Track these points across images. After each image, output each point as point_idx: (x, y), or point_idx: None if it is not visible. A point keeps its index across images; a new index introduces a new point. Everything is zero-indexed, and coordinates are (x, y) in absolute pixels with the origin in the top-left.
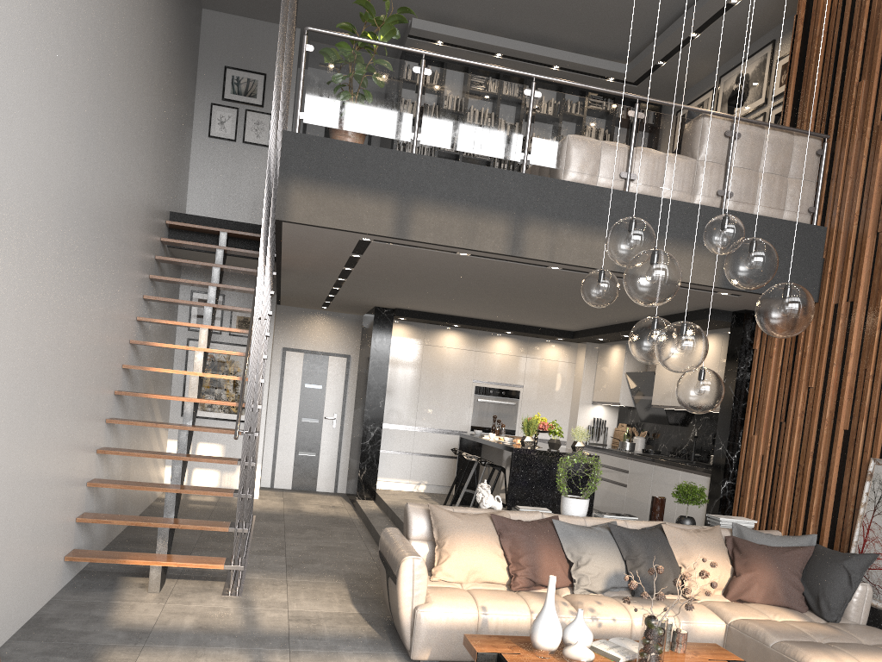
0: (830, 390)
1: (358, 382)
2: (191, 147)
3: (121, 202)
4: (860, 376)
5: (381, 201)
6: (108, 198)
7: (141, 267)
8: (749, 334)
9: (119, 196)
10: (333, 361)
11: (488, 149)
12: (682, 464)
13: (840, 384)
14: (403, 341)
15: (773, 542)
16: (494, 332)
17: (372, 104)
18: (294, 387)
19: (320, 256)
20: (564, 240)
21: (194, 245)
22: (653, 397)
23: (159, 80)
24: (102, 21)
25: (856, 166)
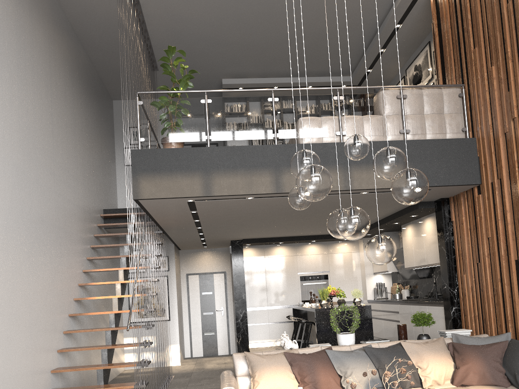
0: (500, 236)
1: (232, 286)
2: (116, 173)
3: (58, 207)
4: (516, 223)
5: (193, 177)
6: (46, 206)
7: (82, 242)
8: (447, 212)
9: (55, 204)
10: (216, 276)
11: (252, 135)
12: (426, 301)
13: (506, 232)
14: (252, 257)
15: (480, 342)
16: (305, 242)
17: (180, 125)
18: (195, 295)
19: (176, 216)
20: None
21: (116, 224)
22: (404, 263)
23: (81, 140)
24: (25, 113)
25: (484, 97)
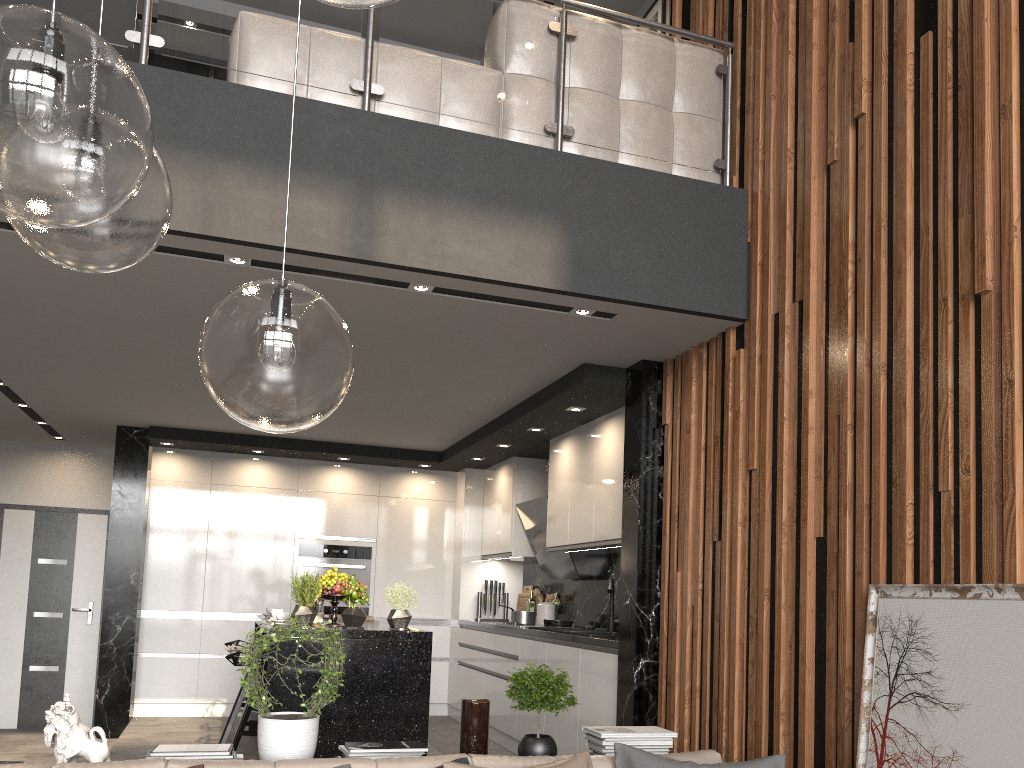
0: (785, 467)
1: None
2: None
3: None
4: (831, 430)
5: None
6: None
7: None
8: (655, 400)
9: None
10: (86, 521)
11: None
12: (581, 636)
13: (800, 455)
14: (177, 480)
15: None
16: (326, 460)
17: None
18: (19, 564)
19: None
20: (233, 194)
21: None
22: (547, 536)
23: None
24: None
25: (781, 76)
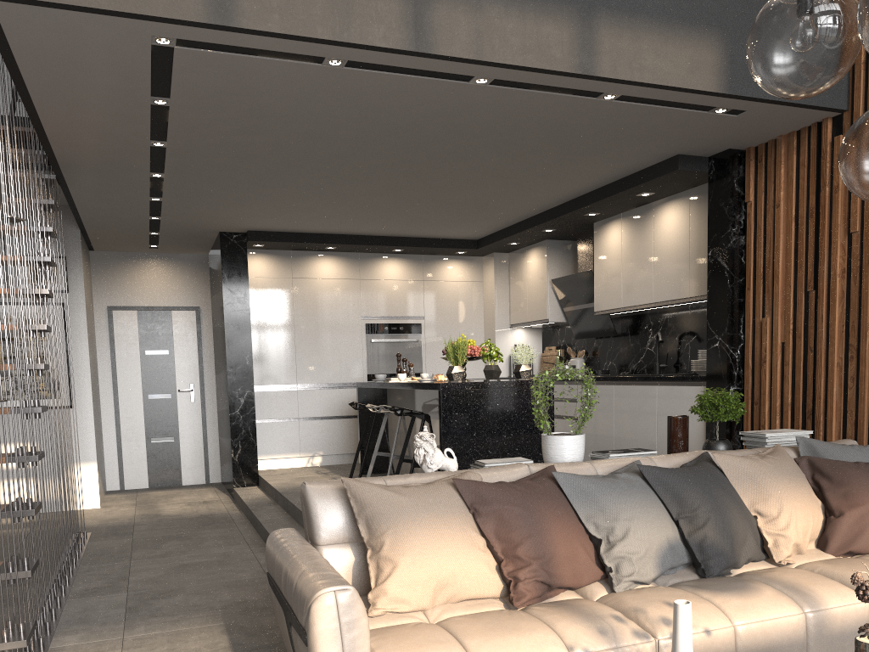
0: None
1: (215, 339)
2: None
3: None
4: None
5: None
6: None
7: None
8: (738, 182)
9: None
10: (179, 317)
11: None
12: (658, 376)
13: None
14: (265, 277)
15: (868, 456)
16: (380, 253)
17: None
18: (131, 356)
19: (104, 114)
20: (495, 23)
21: None
22: (595, 302)
23: None
24: None
25: None
